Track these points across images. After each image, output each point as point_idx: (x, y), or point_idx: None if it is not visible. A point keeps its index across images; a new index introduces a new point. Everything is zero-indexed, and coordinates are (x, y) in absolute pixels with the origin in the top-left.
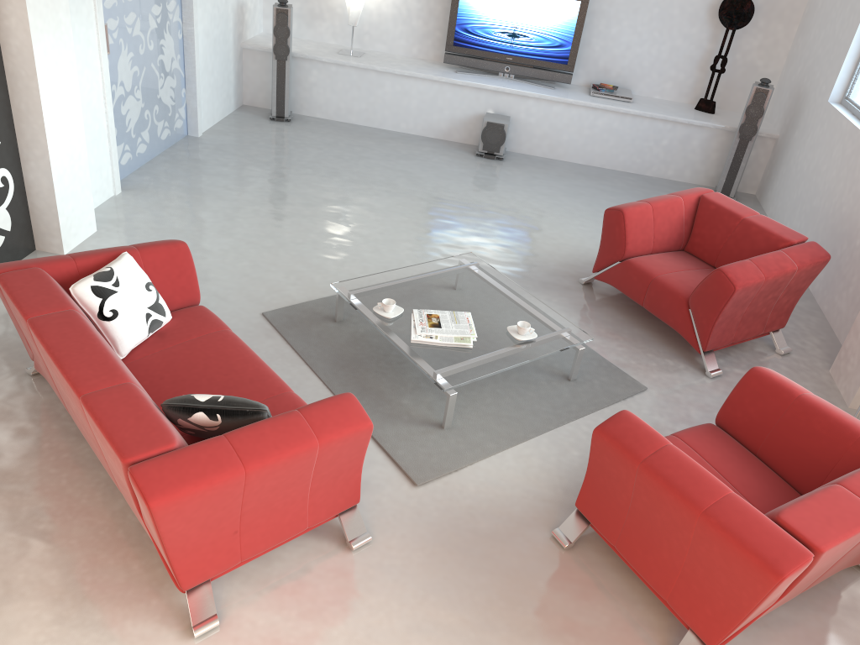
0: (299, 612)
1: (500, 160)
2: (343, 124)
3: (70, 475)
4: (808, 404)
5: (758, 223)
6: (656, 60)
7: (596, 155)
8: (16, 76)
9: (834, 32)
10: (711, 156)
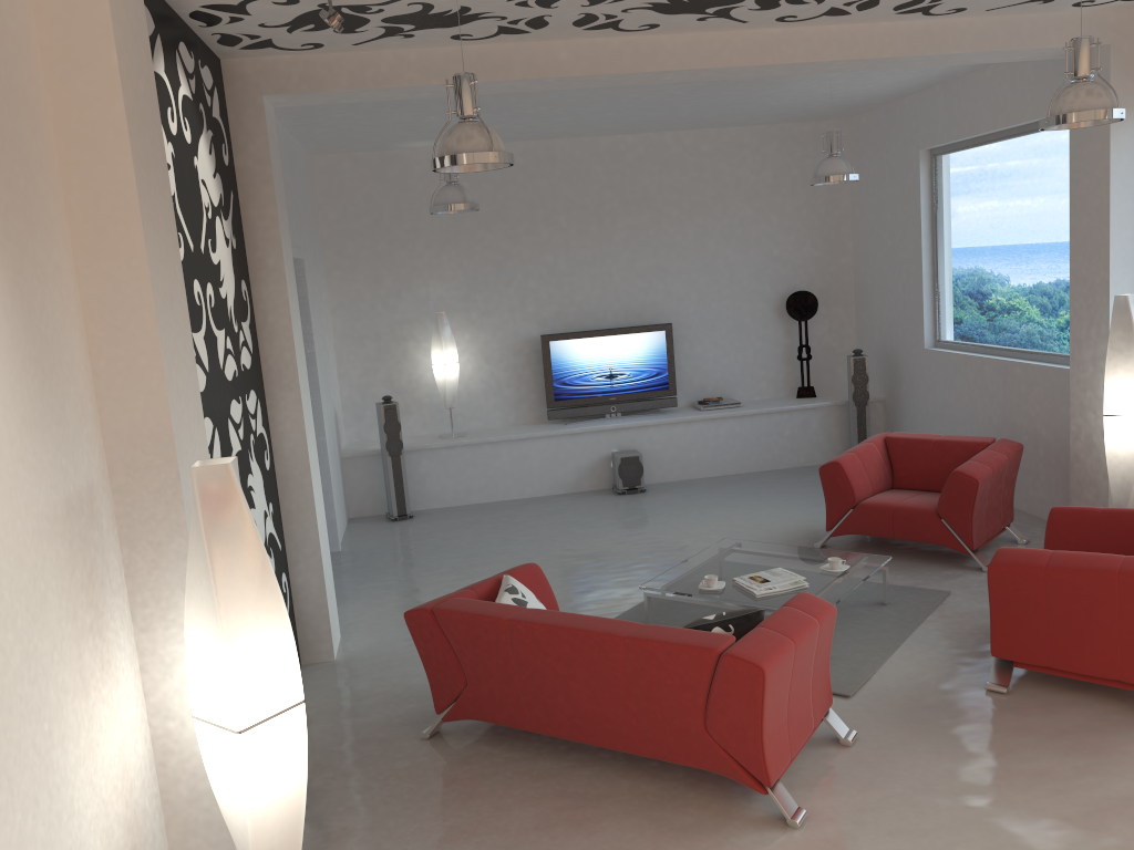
0: (856, 789)
1: (644, 492)
2: (467, 506)
3: (558, 781)
4: (1113, 511)
5: (950, 439)
6: (744, 365)
7: (728, 463)
8: (288, 477)
9: (899, 296)
10: (833, 433)
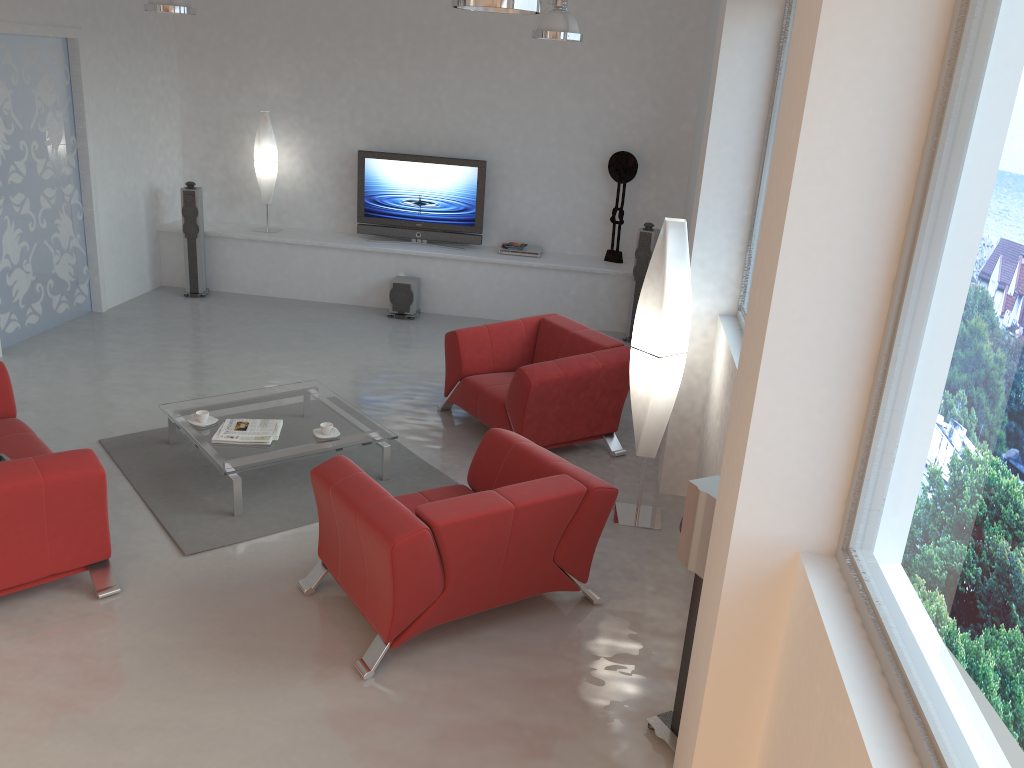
0: (27, 639)
1: (411, 319)
2: (260, 297)
3: None
4: (519, 448)
5: (582, 335)
6: (562, 217)
7: (510, 310)
8: None
9: (695, 175)
10: (620, 302)
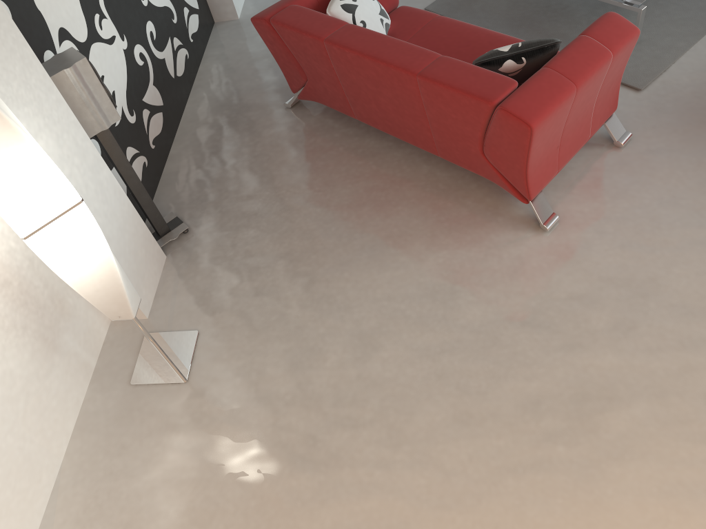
0: (610, 197)
1: None
2: None
3: (375, 162)
4: None
5: None
6: None
7: None
8: None
9: None
10: None
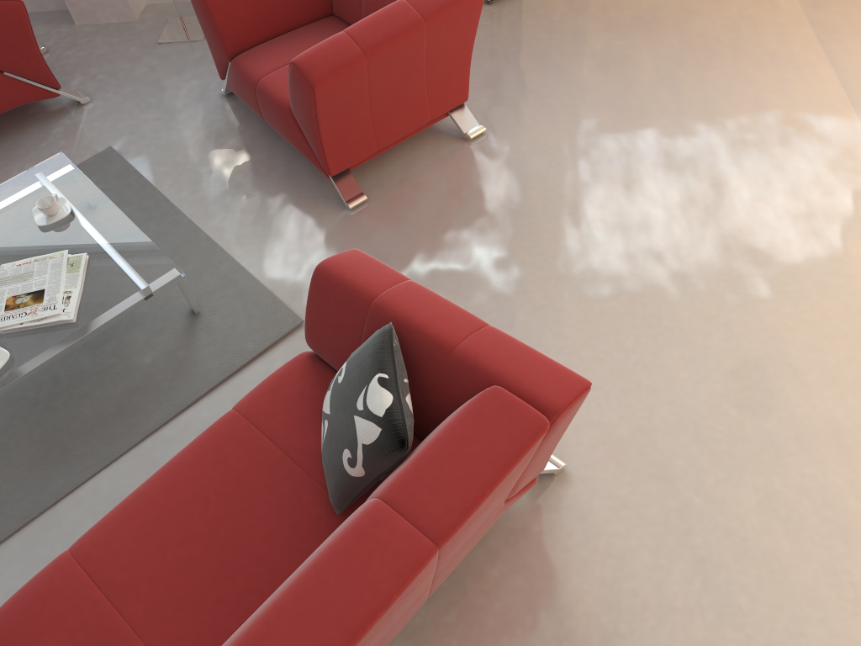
0: None
1: None
2: None
3: None
4: None
5: None
6: None
7: None
8: None
9: None
10: None
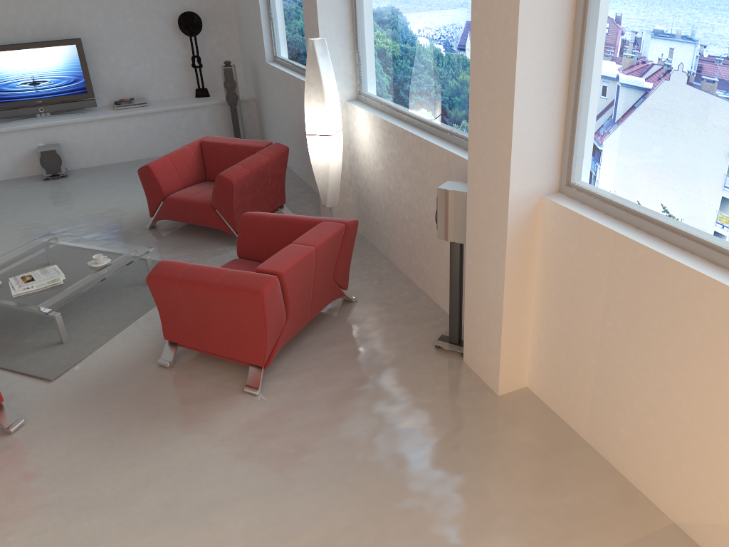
0: None
1: (66, 177)
2: None
3: None
4: (276, 218)
5: (240, 144)
6: (153, 71)
7: (140, 150)
8: None
9: (252, 19)
10: (220, 124)
